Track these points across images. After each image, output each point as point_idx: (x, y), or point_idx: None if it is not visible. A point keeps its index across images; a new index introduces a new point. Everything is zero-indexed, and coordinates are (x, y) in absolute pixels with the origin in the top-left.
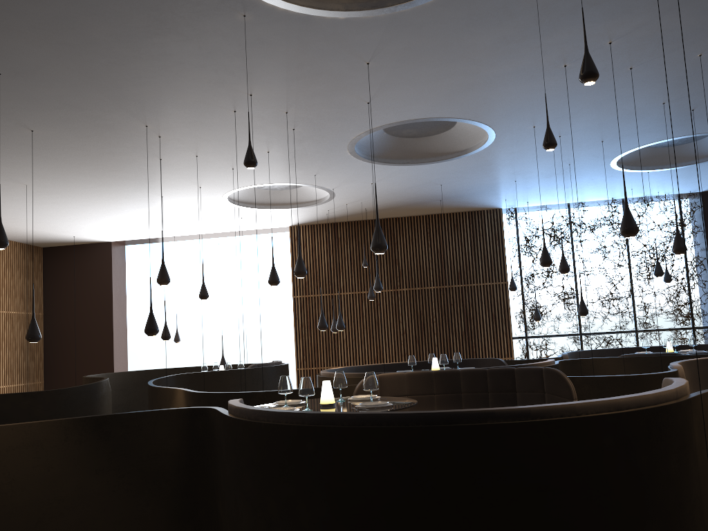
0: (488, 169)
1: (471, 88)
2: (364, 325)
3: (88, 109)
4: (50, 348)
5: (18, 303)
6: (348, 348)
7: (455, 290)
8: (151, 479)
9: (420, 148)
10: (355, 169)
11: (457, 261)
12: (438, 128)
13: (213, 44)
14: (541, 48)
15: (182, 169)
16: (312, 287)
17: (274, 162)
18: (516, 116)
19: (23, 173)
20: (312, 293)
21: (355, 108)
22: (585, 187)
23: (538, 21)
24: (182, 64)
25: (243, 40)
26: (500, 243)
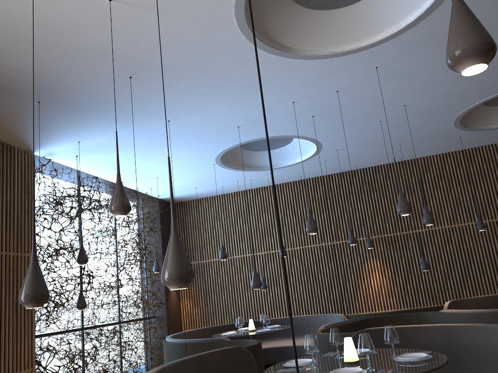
0: (220, 88)
1: None
2: None
3: None
4: None
5: None
6: None
7: None
8: None
9: (267, 5)
10: None
11: None
12: None
13: None
14: None
15: None
16: None
17: None
18: (418, 45)
19: None
20: None
21: None
22: (157, 159)
23: None
24: None
25: None
26: (30, 198)
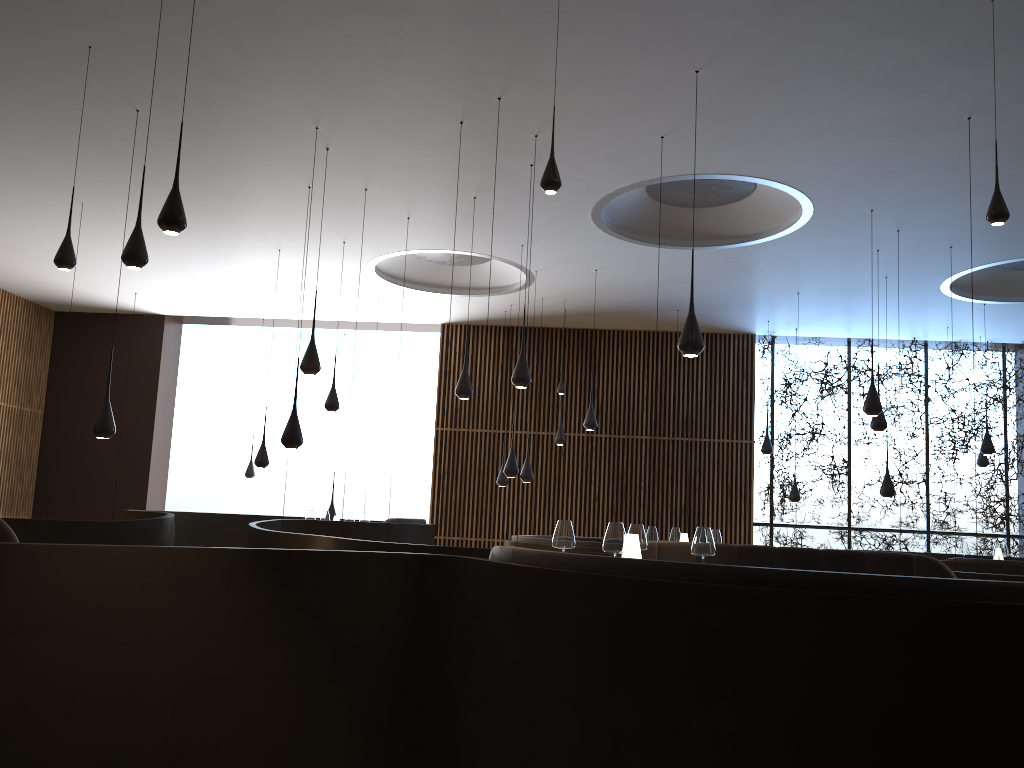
0: (771, 269)
1: (819, 135)
2: (537, 482)
3: (243, 86)
4: (49, 466)
5: (10, 390)
6: (510, 513)
7: (676, 445)
8: (350, 661)
9: (687, 224)
10: (584, 244)
11: (683, 403)
12: (723, 197)
13: (488, 3)
14: (952, 85)
15: (333, 208)
16: (466, 418)
17: (474, 216)
18: (856, 189)
19: (88, 181)
20: (464, 426)
21: (638, 144)
22: (888, 315)
23: (993, 34)
24: (424, 30)
25: (536, 3)
26: (748, 383)
